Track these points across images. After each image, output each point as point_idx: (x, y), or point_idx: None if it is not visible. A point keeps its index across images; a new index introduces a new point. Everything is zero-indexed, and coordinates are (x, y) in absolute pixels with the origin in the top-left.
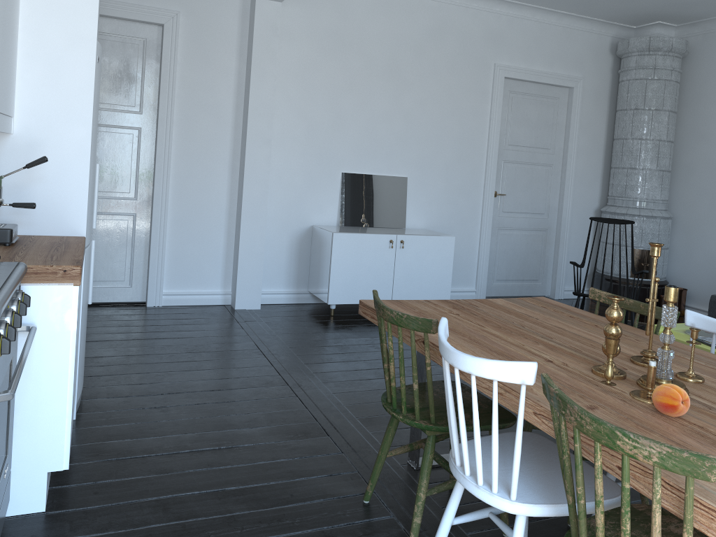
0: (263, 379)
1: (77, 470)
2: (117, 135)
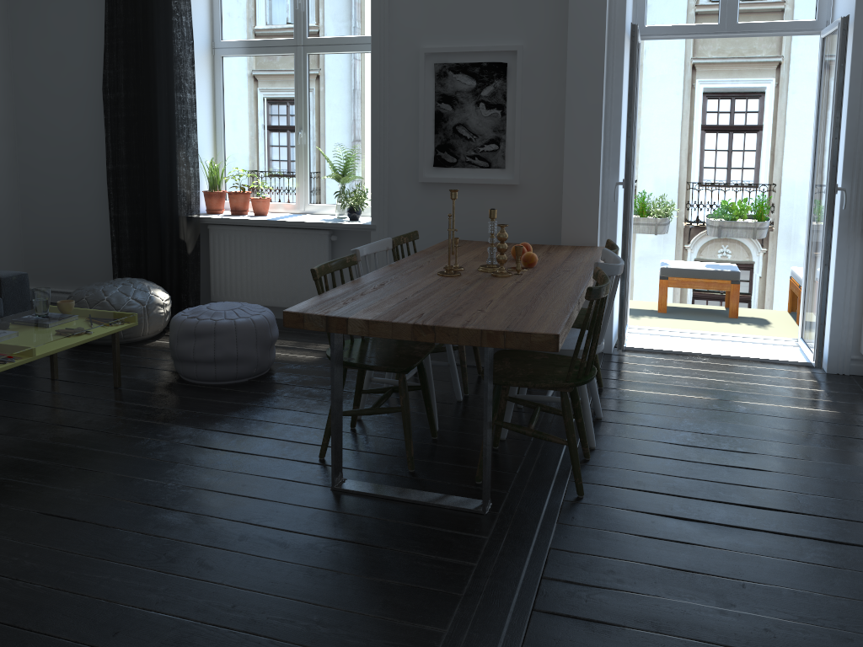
0: None
1: None
2: None
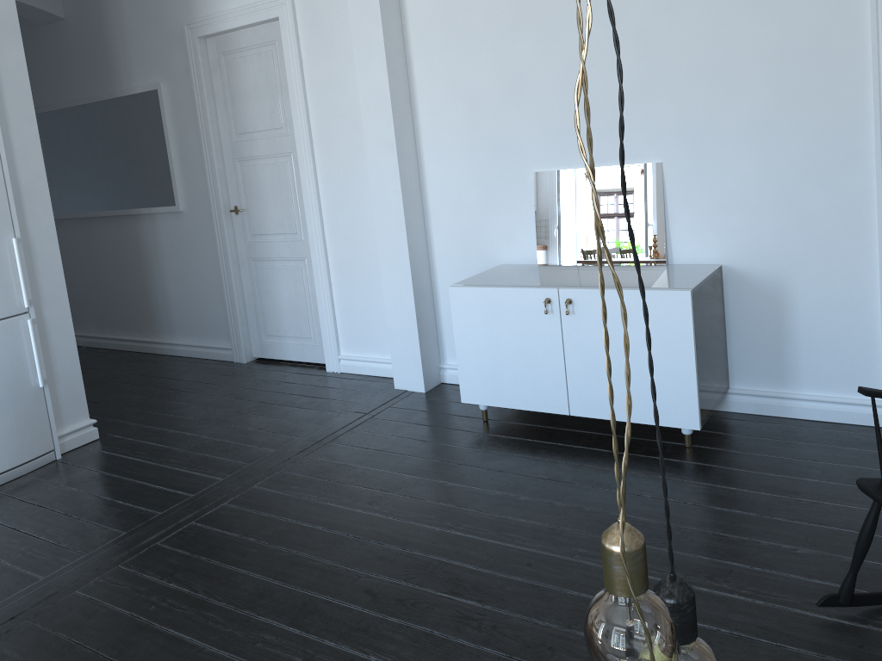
0: (133, 514)
1: None
2: (273, 167)
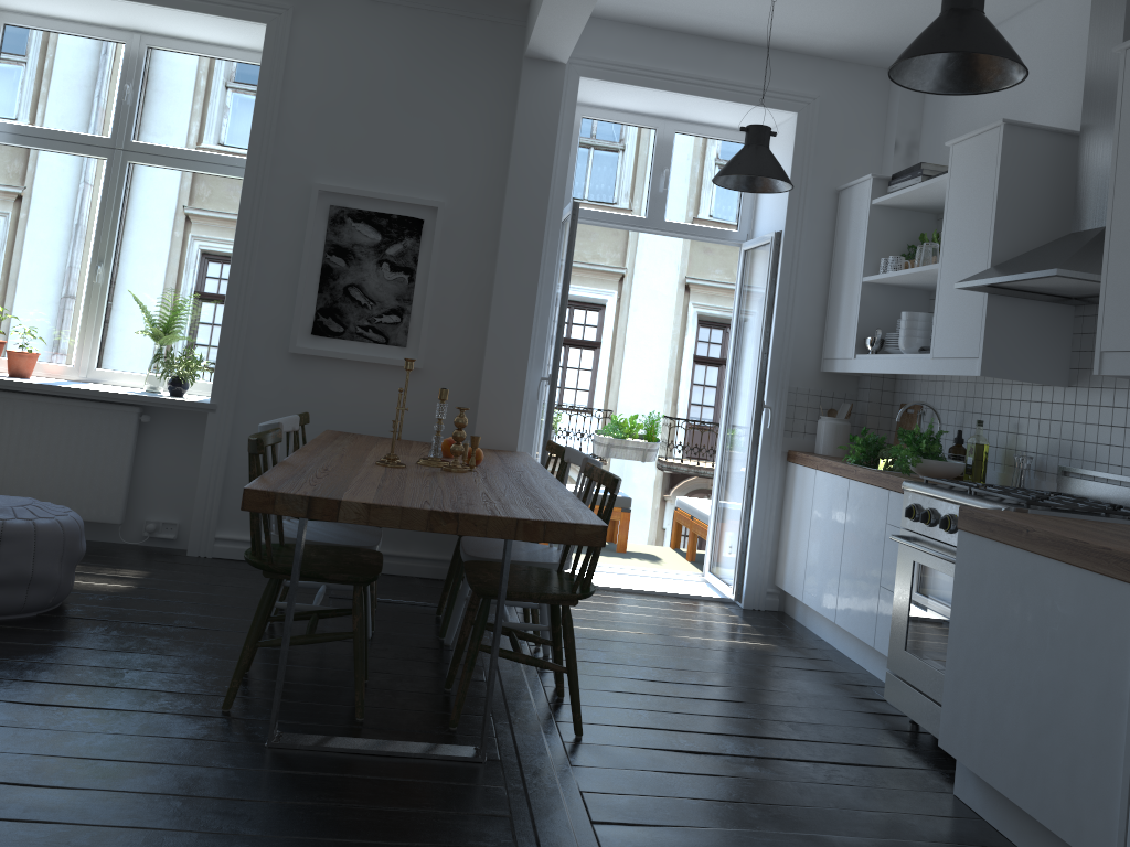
0: None
1: (973, 834)
2: None
